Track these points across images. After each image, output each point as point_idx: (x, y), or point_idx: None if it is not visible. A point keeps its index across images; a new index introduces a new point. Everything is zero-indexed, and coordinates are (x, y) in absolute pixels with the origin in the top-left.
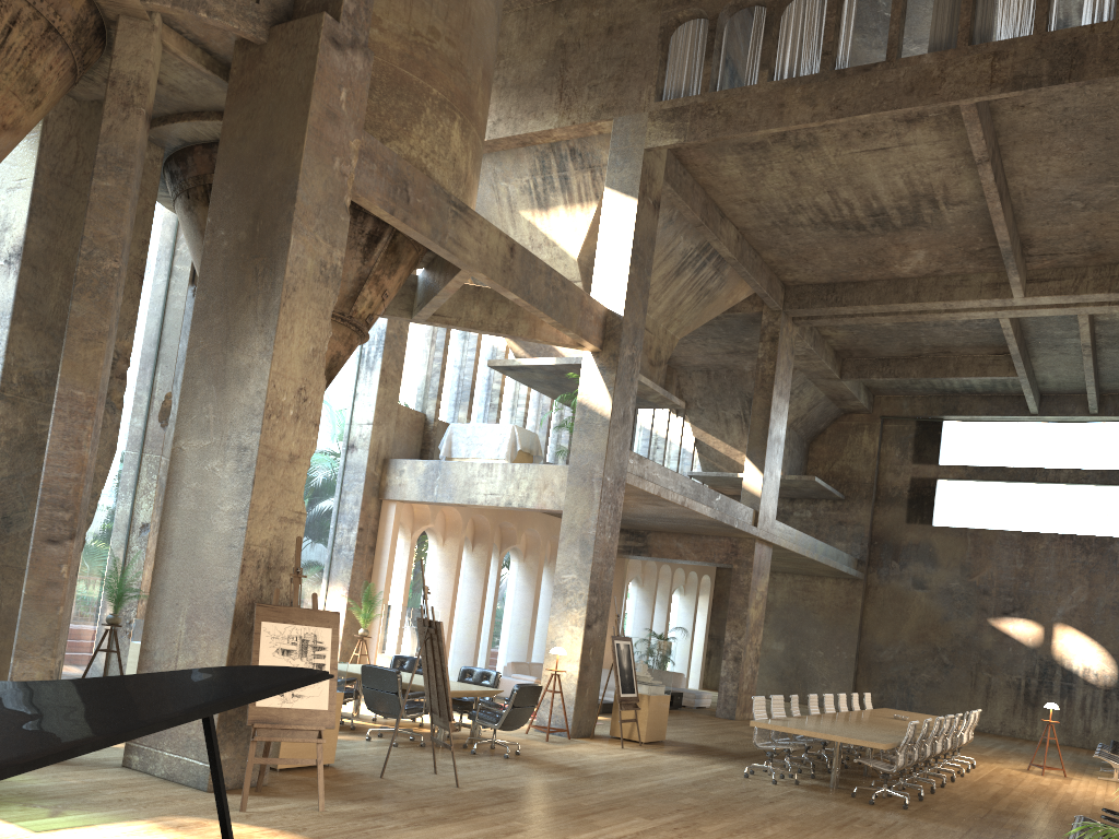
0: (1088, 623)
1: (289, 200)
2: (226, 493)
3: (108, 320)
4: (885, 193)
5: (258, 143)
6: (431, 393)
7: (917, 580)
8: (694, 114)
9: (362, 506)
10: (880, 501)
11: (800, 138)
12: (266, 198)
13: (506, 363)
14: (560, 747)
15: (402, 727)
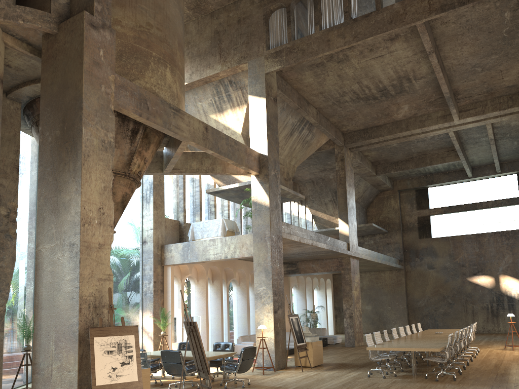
0: (515, 272)
1: (79, 109)
2: (66, 270)
3: None
4: (385, 79)
5: (60, 84)
6: (180, 210)
7: (429, 265)
8: (286, 52)
9: (153, 270)
10: (405, 230)
11: (339, 57)
12: (67, 111)
13: (215, 190)
14: (270, 377)
15: (188, 379)
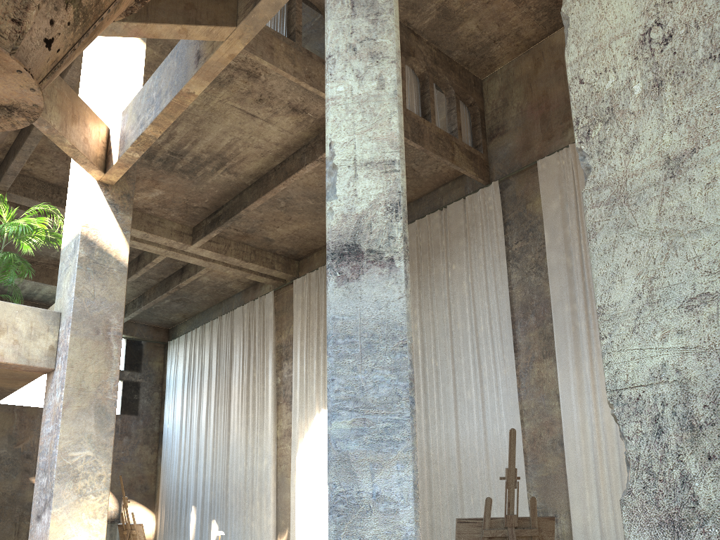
0: None
1: None
2: None
3: None
4: (205, 144)
5: None
6: None
7: None
8: None
9: None
10: None
11: (222, 74)
12: None
13: None
14: None
15: None
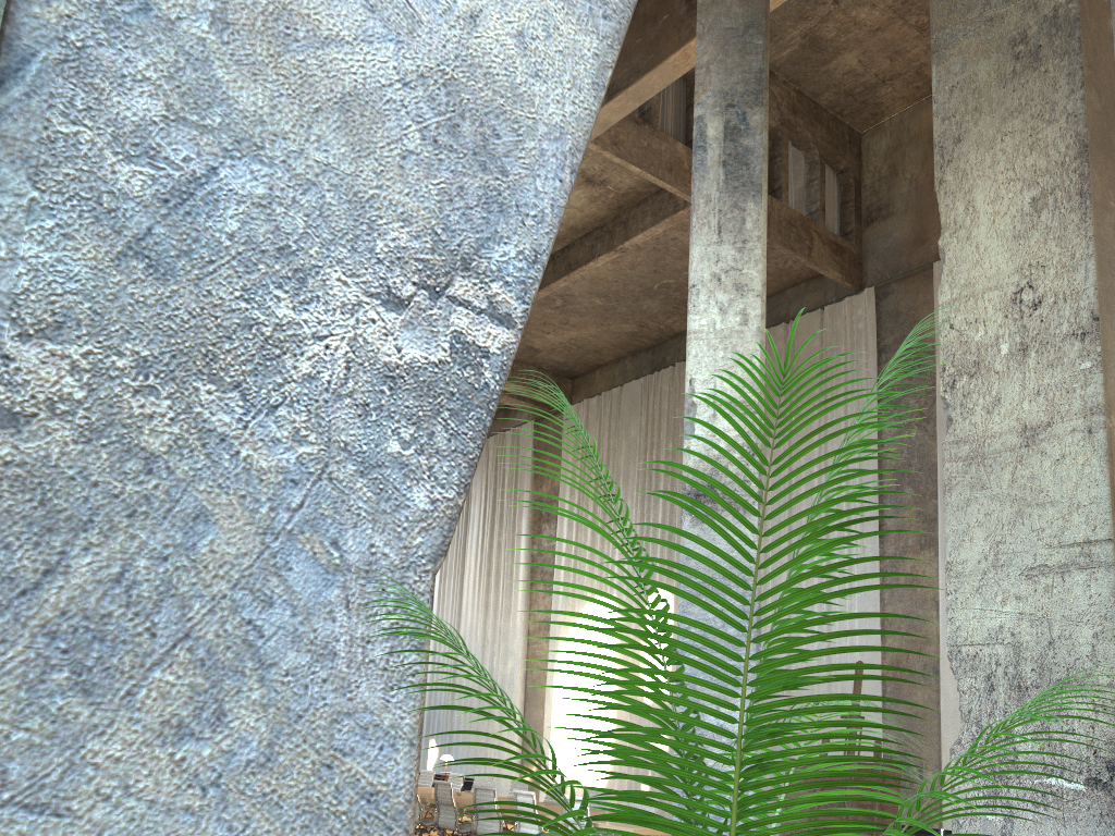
0: None
1: None
2: None
3: None
4: None
5: None
6: None
7: None
8: None
9: None
10: None
11: None
12: None
13: None
14: None
15: None
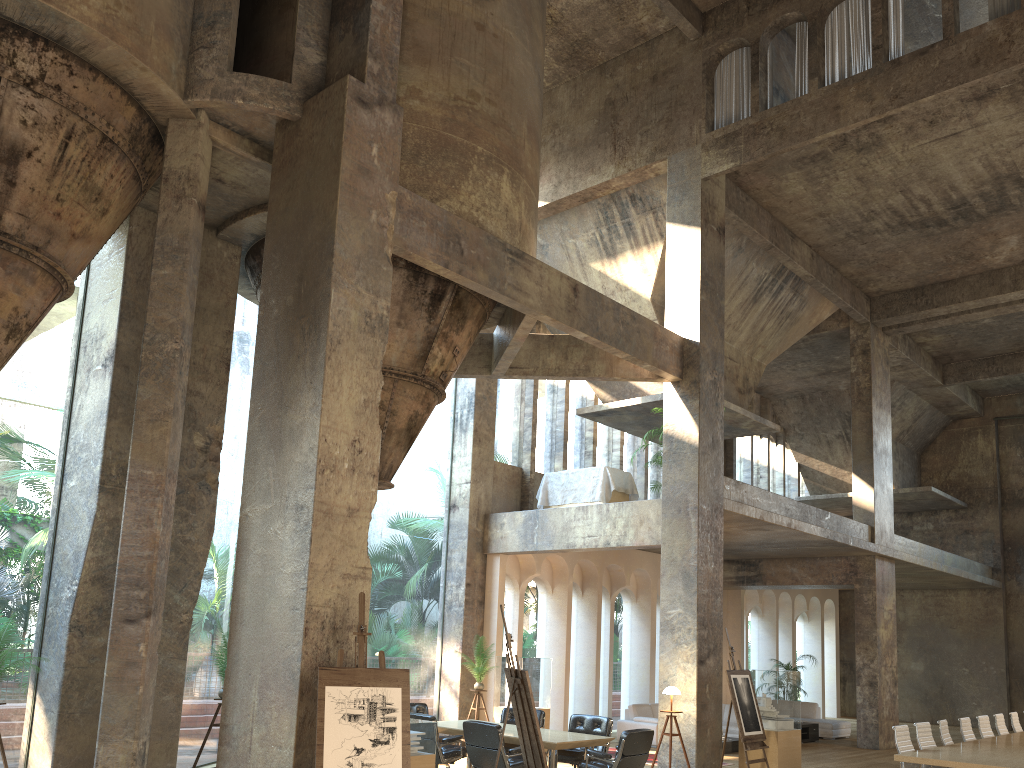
0: None
1: (327, 256)
2: (287, 554)
3: (172, 399)
4: (964, 182)
5: (299, 210)
6: (525, 447)
7: None
8: (747, 135)
9: (467, 562)
10: (1007, 505)
11: (862, 140)
12: (307, 259)
13: (594, 409)
14: None
15: None
